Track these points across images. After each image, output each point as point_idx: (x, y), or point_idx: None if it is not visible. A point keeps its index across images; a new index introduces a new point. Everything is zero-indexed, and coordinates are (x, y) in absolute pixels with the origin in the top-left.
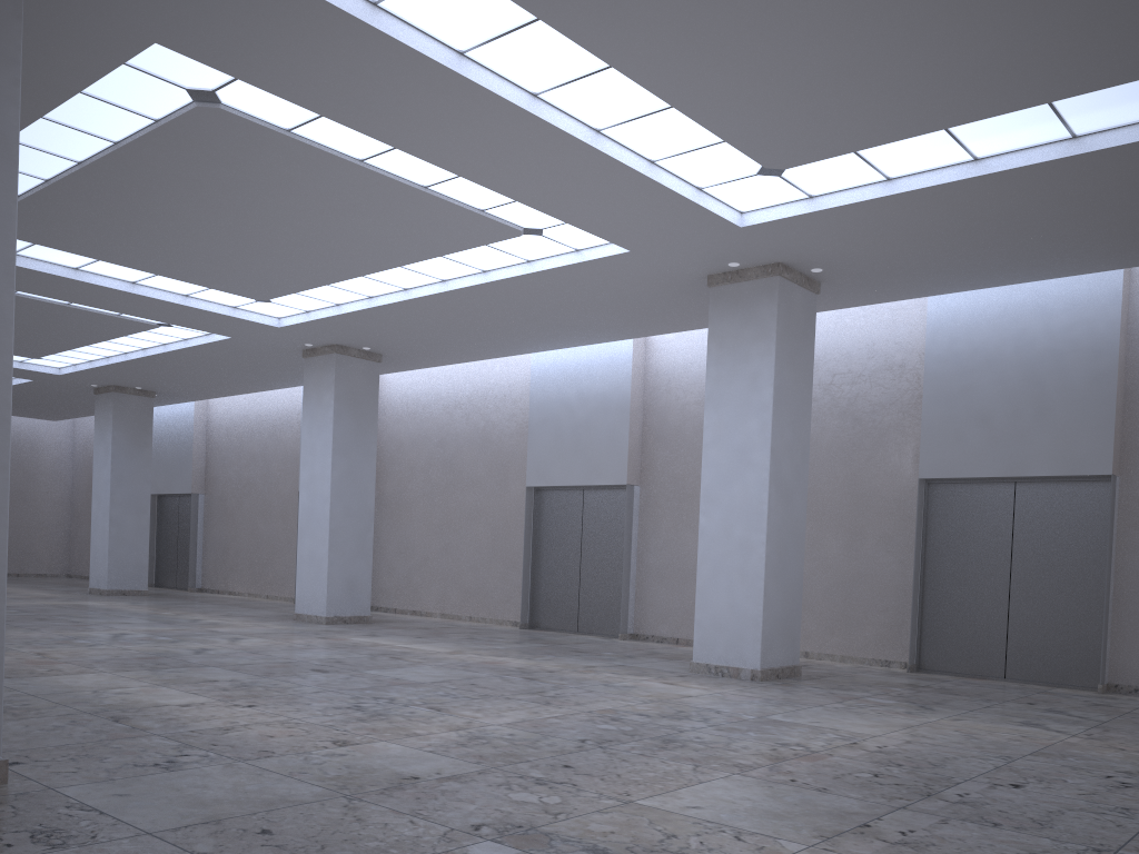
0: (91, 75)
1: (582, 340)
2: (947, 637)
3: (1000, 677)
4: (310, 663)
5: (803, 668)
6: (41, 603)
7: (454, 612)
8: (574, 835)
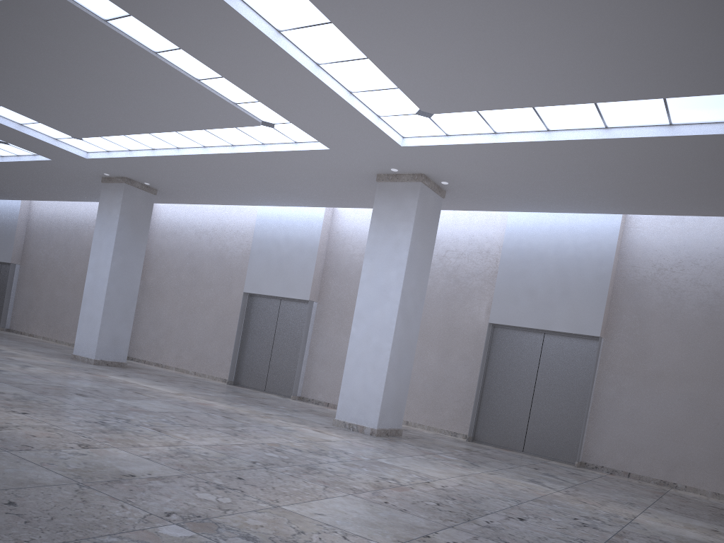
0: None
1: (292, 203)
2: (492, 422)
3: (520, 450)
4: (76, 389)
5: (404, 431)
6: None
7: (184, 367)
8: (235, 526)
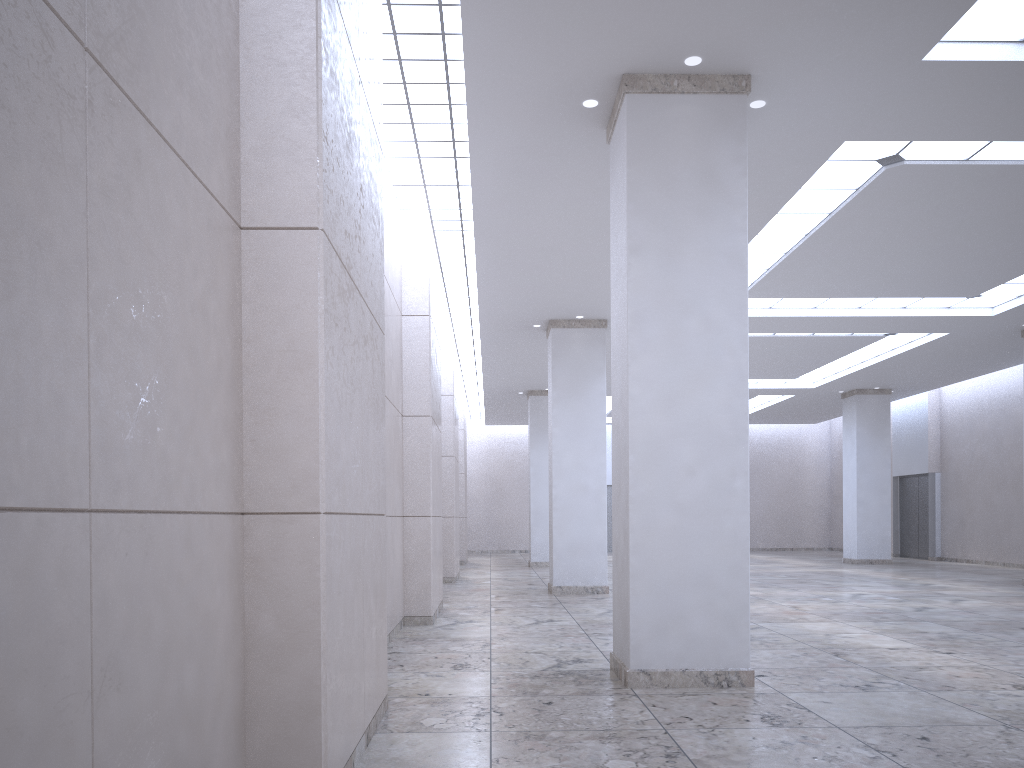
0: (804, 177)
1: None
2: None
3: None
4: (1022, 622)
5: None
6: (804, 570)
7: None
8: None
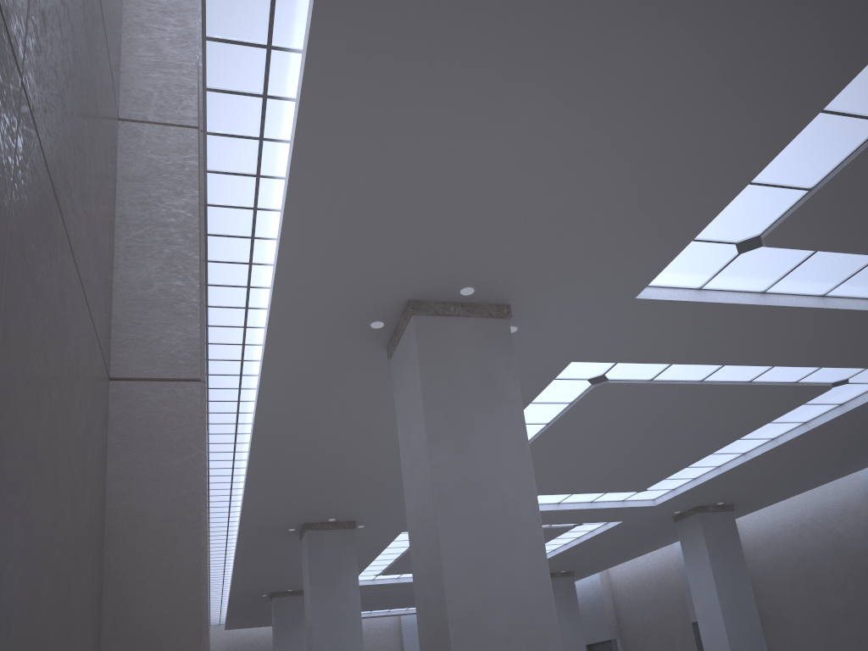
0: (536, 391)
1: None
2: None
3: None
4: None
5: None
6: None
7: None
8: None
